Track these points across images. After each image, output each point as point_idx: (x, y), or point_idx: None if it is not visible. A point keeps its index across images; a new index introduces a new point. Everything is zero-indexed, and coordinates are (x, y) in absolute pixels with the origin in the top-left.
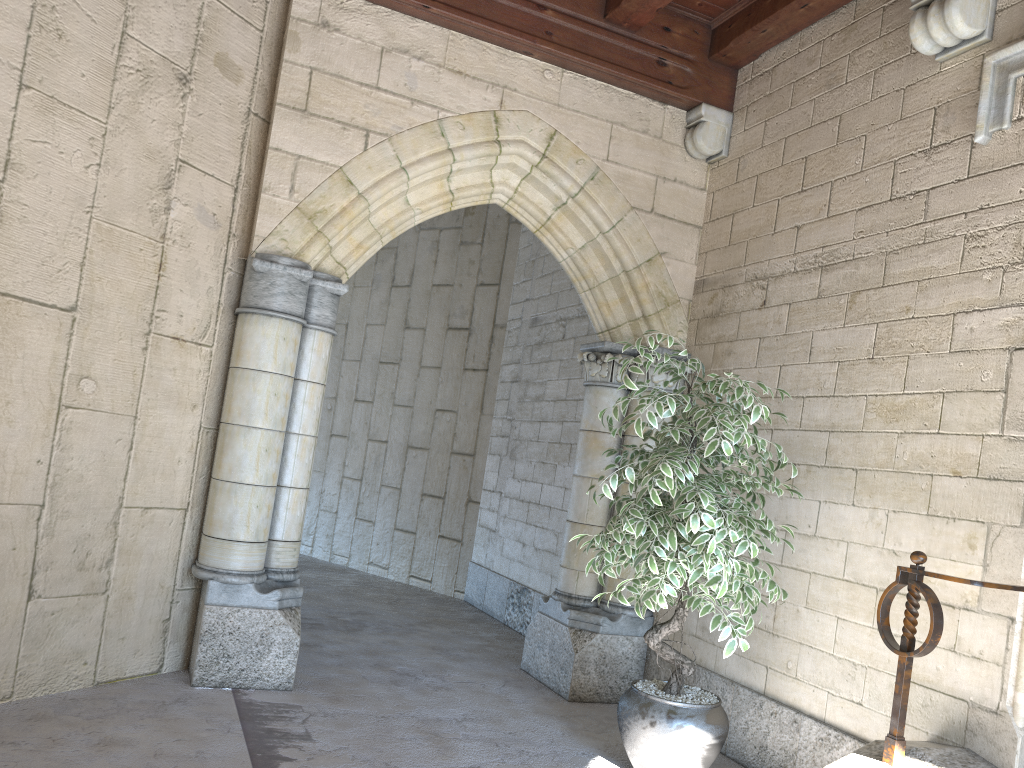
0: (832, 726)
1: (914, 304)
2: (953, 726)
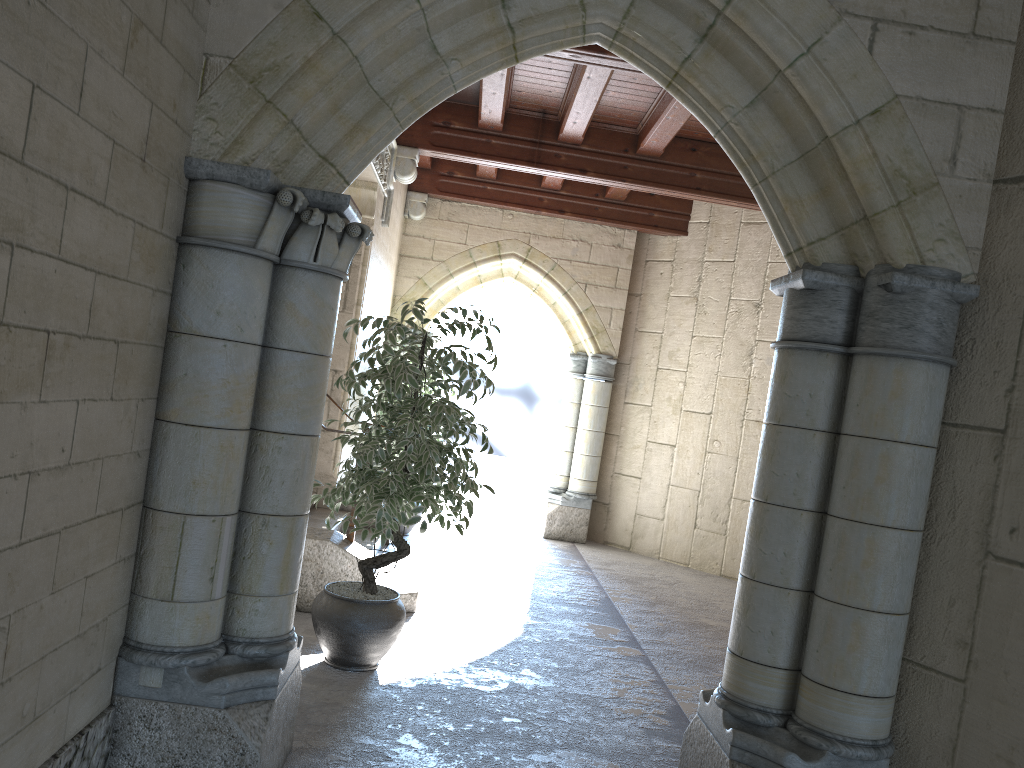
0: None
1: None
2: None
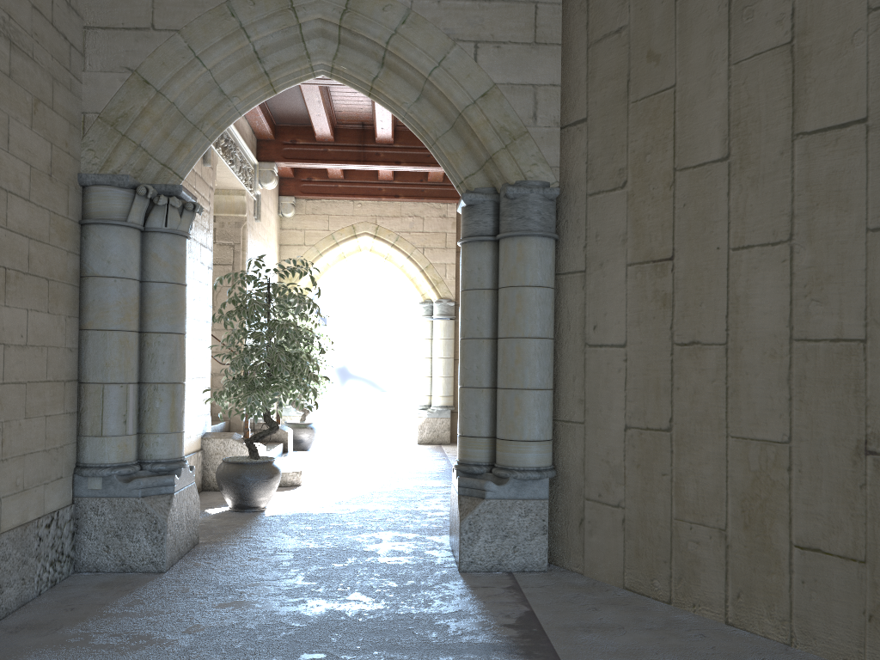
0: (186, 455)
1: (194, 232)
2: (204, 426)
